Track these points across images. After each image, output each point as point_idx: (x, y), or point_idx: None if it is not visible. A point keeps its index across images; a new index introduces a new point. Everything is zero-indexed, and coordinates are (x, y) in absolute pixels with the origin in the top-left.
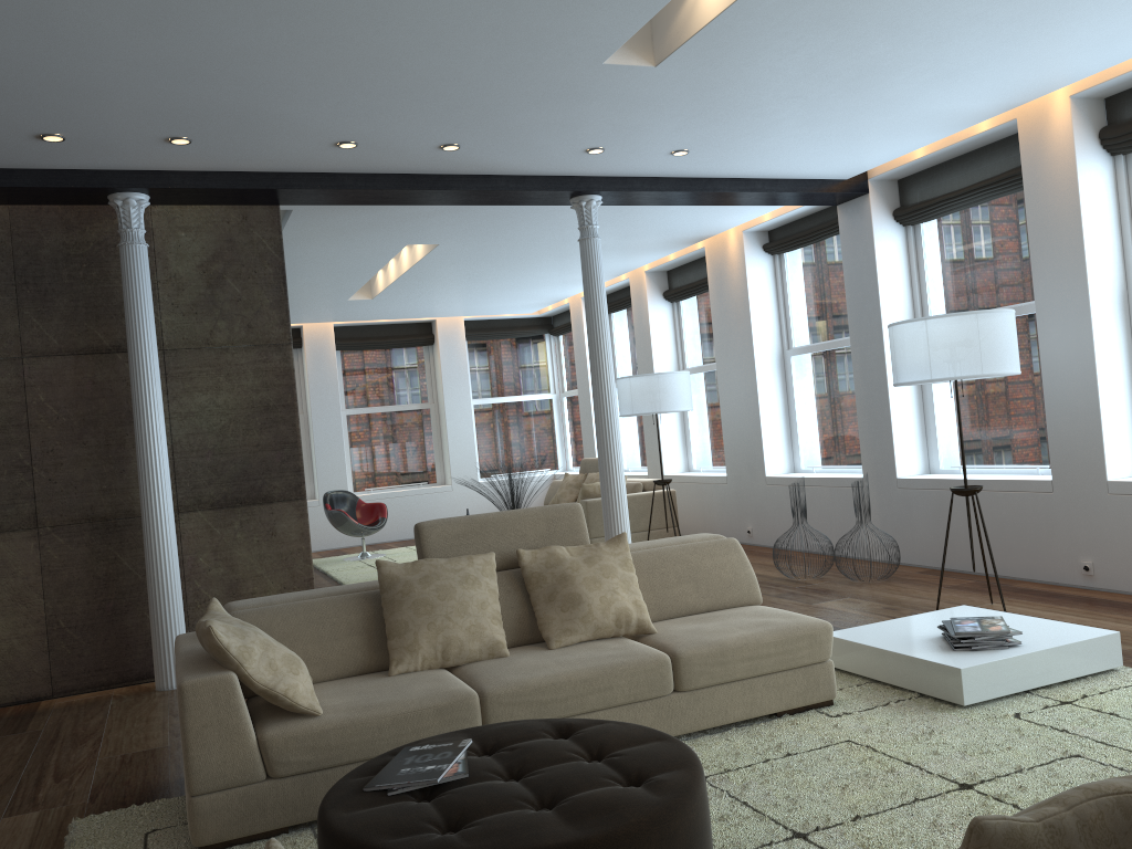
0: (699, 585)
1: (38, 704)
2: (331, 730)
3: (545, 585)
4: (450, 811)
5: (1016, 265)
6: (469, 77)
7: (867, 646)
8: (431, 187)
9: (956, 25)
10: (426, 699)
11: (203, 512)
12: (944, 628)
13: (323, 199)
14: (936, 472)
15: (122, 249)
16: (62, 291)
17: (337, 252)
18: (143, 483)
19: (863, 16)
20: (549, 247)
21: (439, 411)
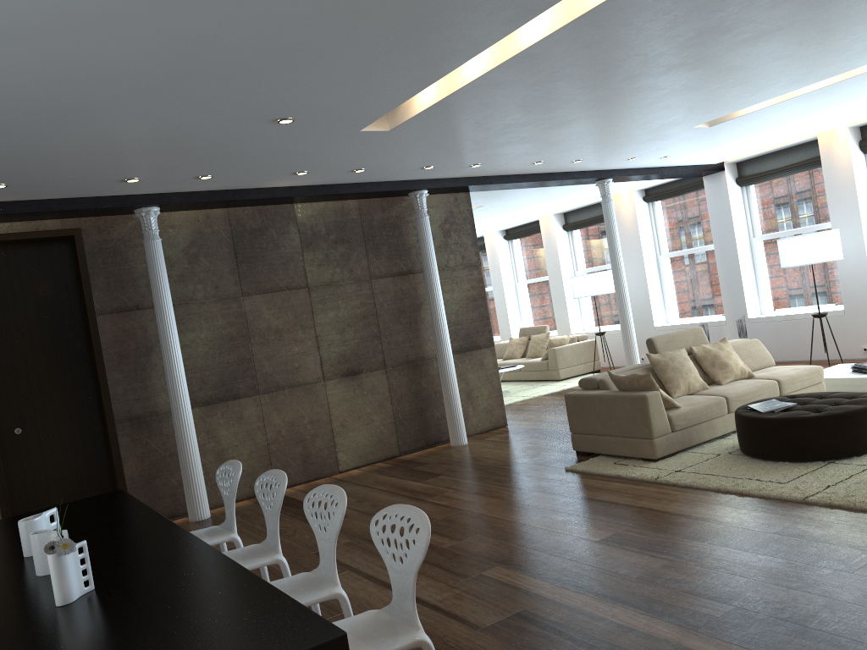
0: (753, 358)
1: (398, 458)
2: (687, 412)
3: (707, 360)
4: (809, 410)
5: (810, 206)
6: (634, 135)
7: (824, 378)
8: (548, 179)
9: (835, 107)
10: (709, 400)
11: (453, 355)
12: (855, 367)
13: (494, 188)
14: (765, 314)
15: (419, 219)
16: (384, 243)
17: None
18: (440, 340)
19: (807, 107)
20: (532, 203)
21: None
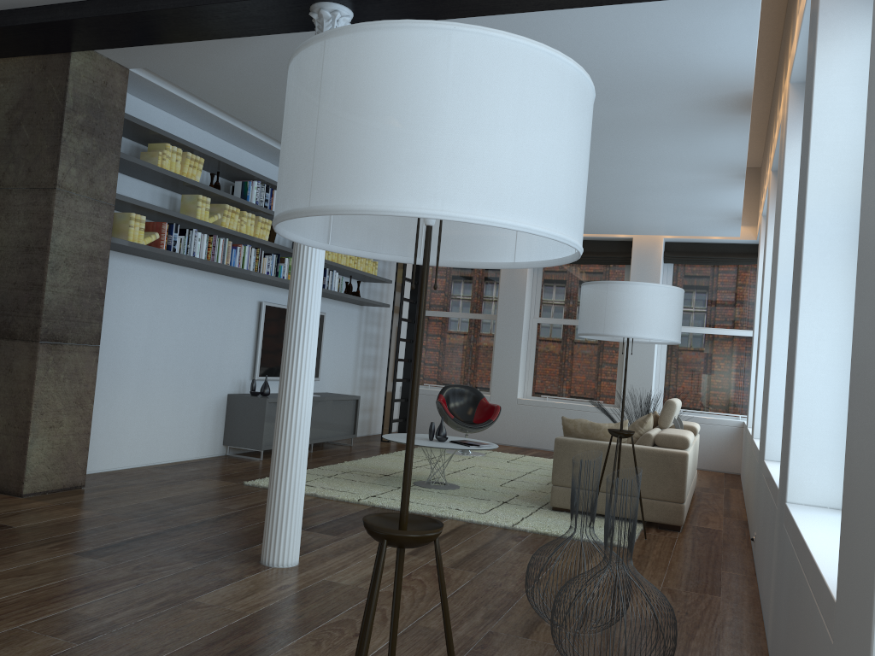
0: None
1: None
2: None
3: None
4: None
5: None
6: None
7: None
8: (131, 10)
9: None
10: None
11: None
12: None
13: (77, 40)
14: None
15: None
16: None
17: None
18: None
19: None
20: None
21: None
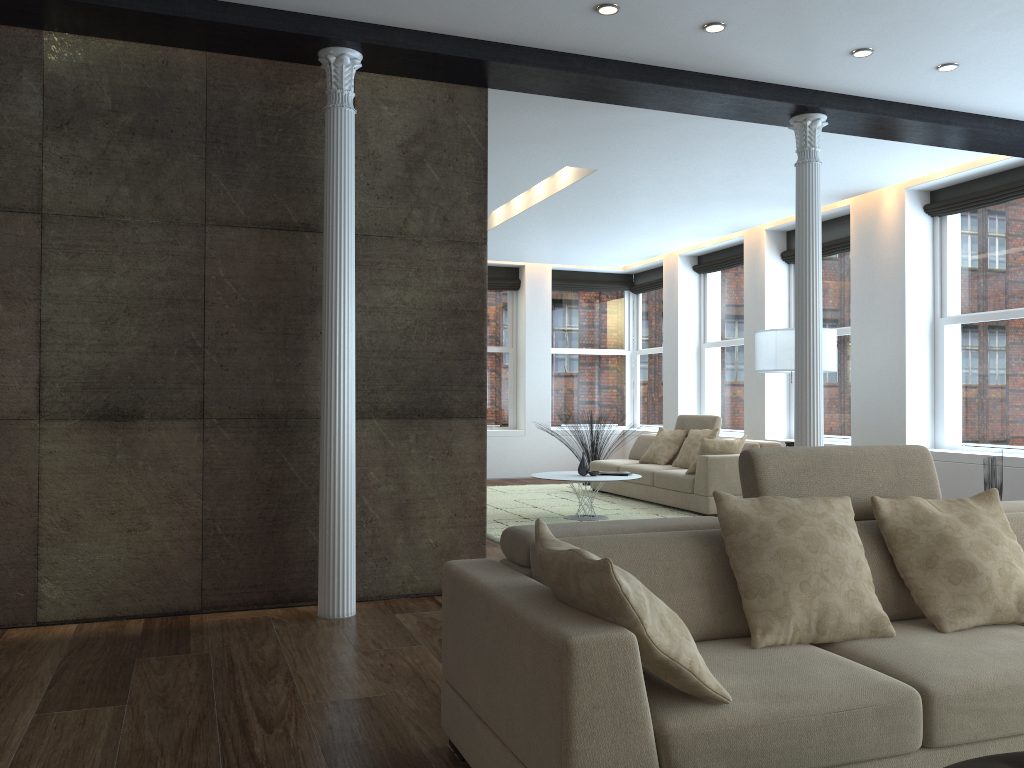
0: None
1: (187, 619)
2: (749, 727)
3: (917, 546)
4: None
5: None
6: None
7: None
8: (662, 82)
9: None
10: (855, 692)
11: (379, 421)
12: None
13: (539, 85)
14: None
15: (329, 112)
16: (254, 155)
17: (491, 168)
18: (327, 379)
19: None
20: (701, 186)
21: (517, 356)
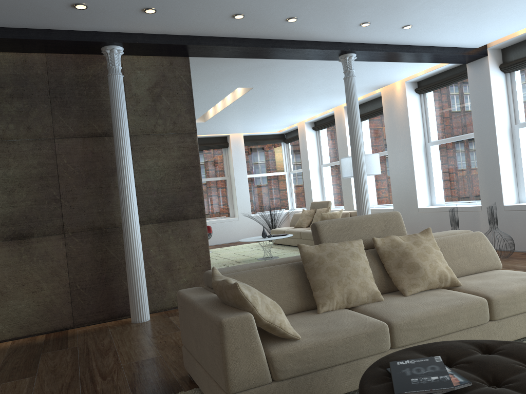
0: (469, 258)
1: (67, 332)
2: (309, 349)
3: (393, 258)
4: None
5: None
6: None
7: None
8: (272, 46)
9: None
10: (358, 328)
11: (152, 224)
12: None
13: (214, 53)
14: (523, 202)
15: (109, 77)
16: (75, 102)
17: (201, 92)
18: (123, 208)
19: None
20: (306, 90)
21: (231, 181)
